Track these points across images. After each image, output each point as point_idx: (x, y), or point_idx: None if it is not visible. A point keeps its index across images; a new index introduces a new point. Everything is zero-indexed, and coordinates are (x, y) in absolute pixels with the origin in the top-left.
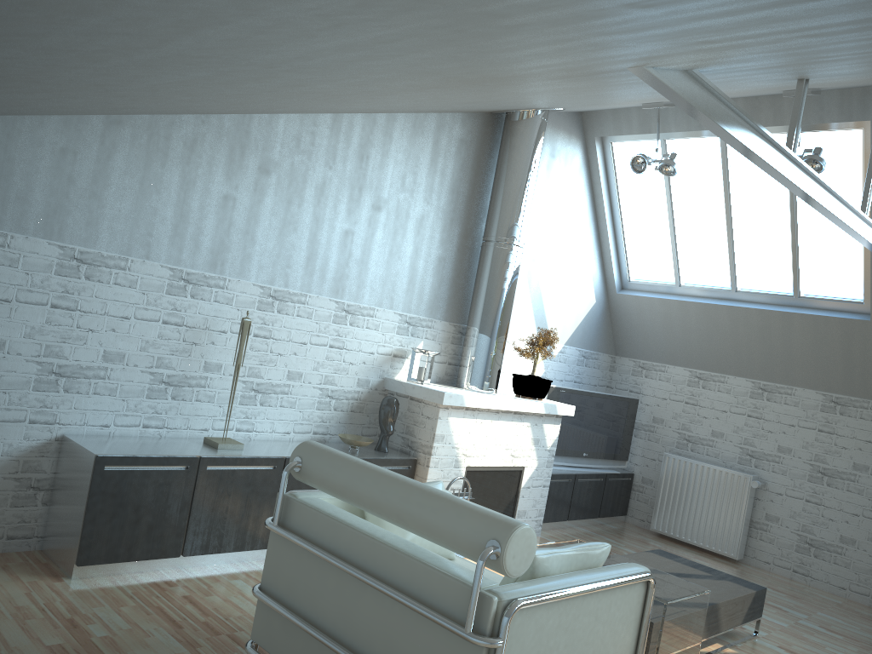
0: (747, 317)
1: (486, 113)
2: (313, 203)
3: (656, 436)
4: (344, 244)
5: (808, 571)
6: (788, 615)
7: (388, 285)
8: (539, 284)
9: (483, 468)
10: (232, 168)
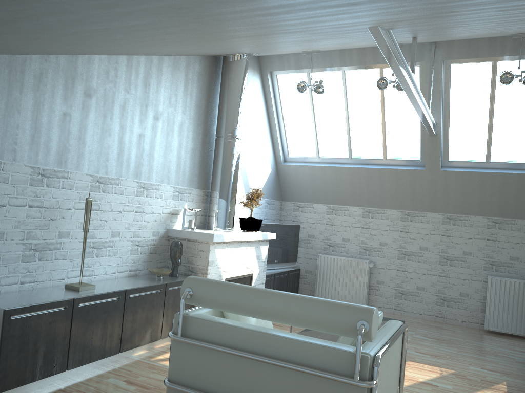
0: (359, 172)
1: (212, 56)
2: (119, 117)
3: (311, 245)
4: (139, 143)
5: (402, 308)
6: None
7: (166, 168)
8: (244, 162)
9: (233, 278)
10: (67, 93)
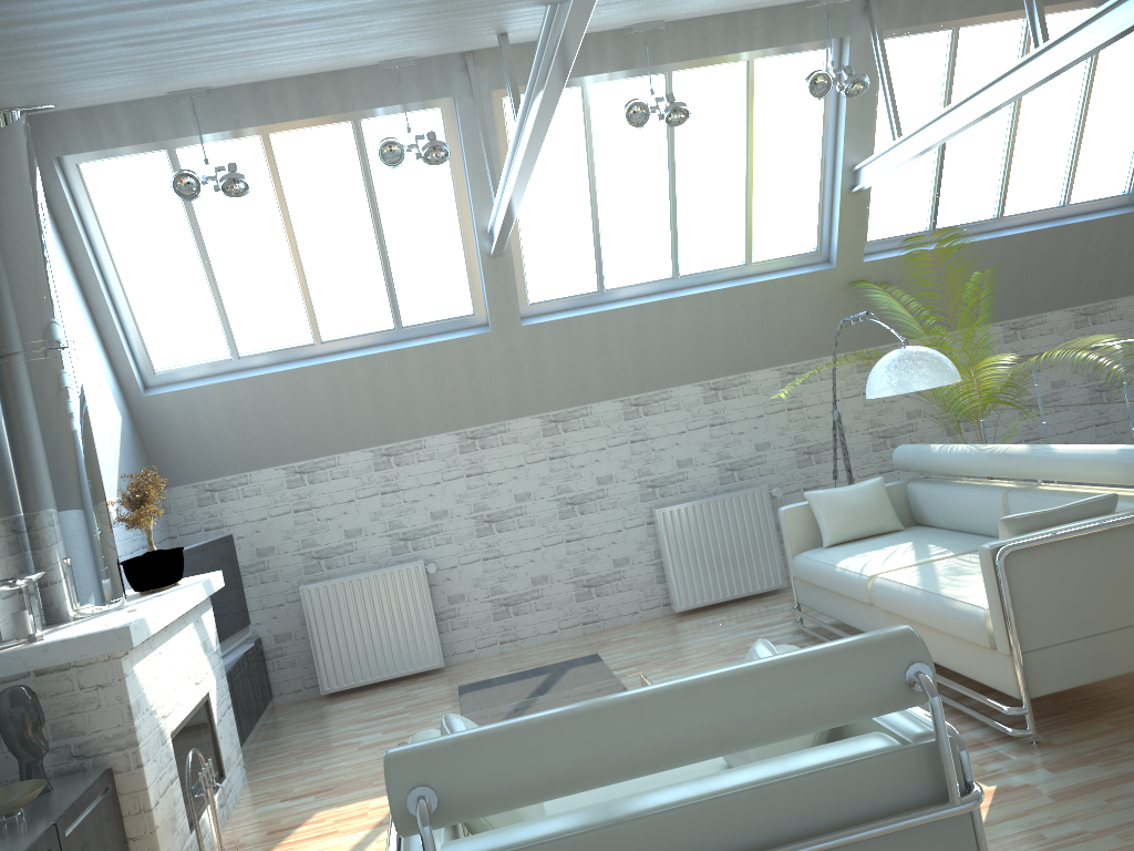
0: (349, 371)
1: None
2: None
3: (273, 572)
4: None
5: (516, 634)
6: None
7: None
8: None
9: (182, 724)
10: None
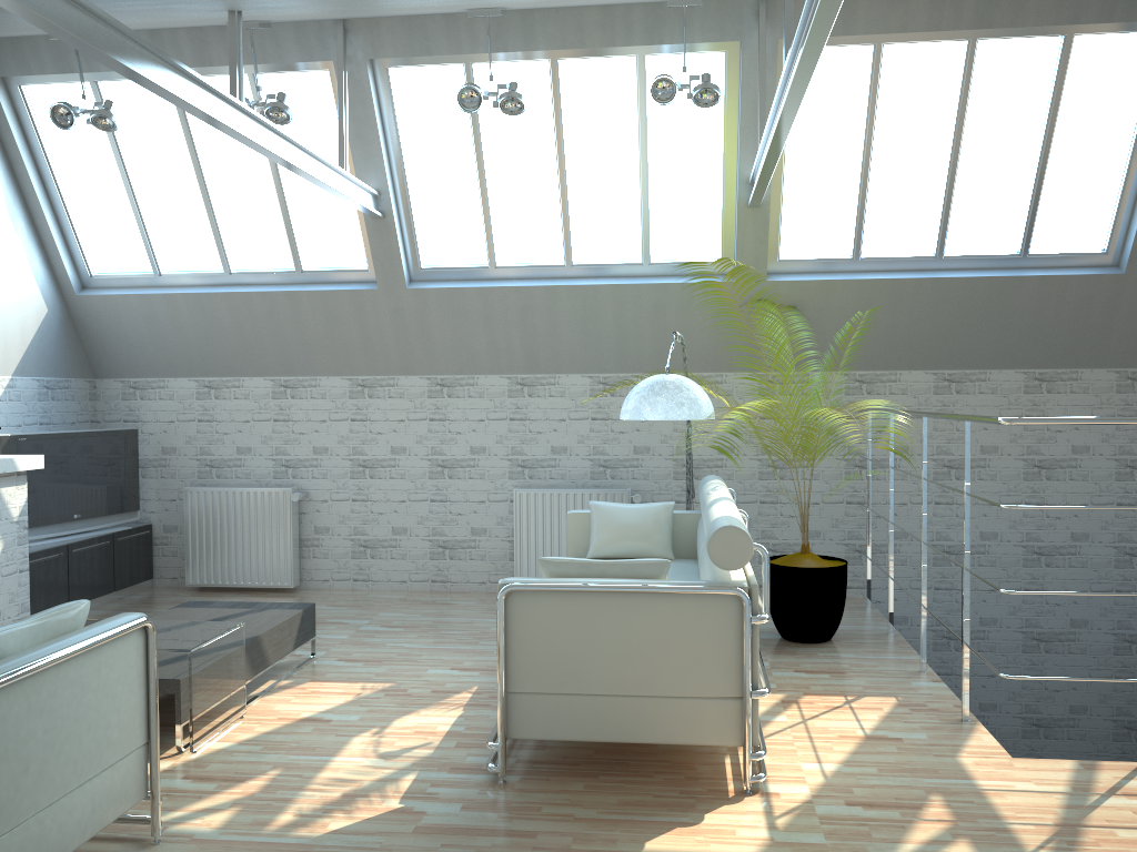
0: (249, 303)
1: None
2: None
3: (172, 470)
4: None
5: (369, 576)
6: (350, 626)
7: None
8: None
9: None
10: None
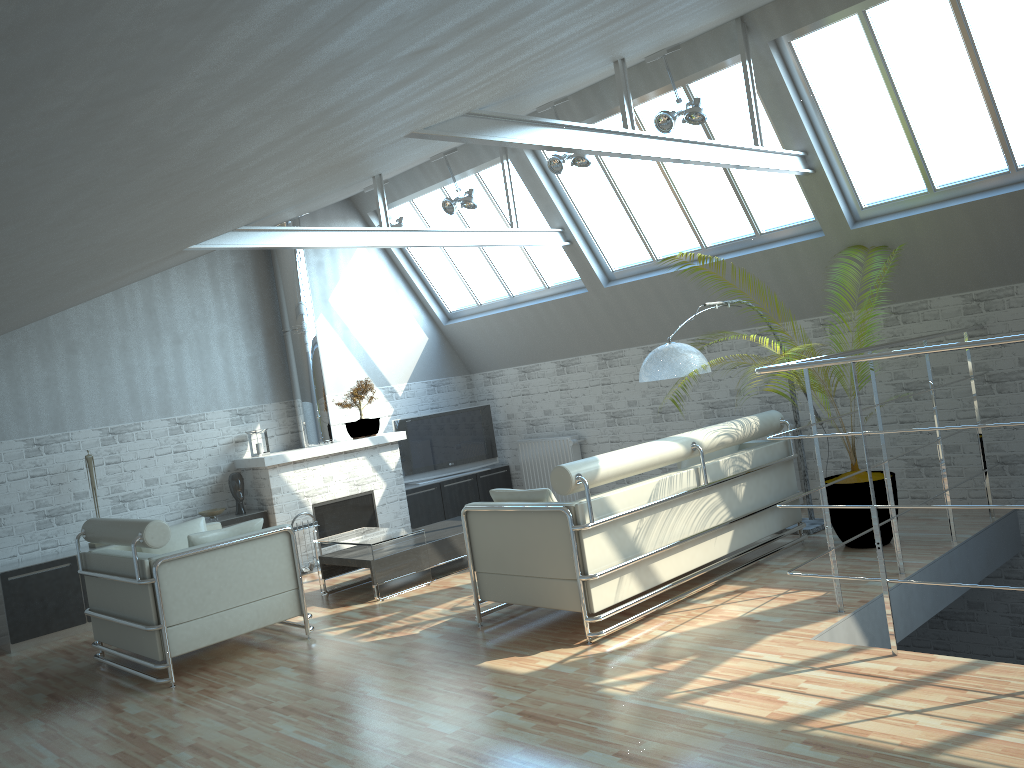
0: (525, 314)
1: None
2: (121, 358)
3: (513, 429)
4: (159, 377)
5: None
6: None
7: (210, 393)
8: (360, 345)
9: (330, 501)
10: (45, 358)
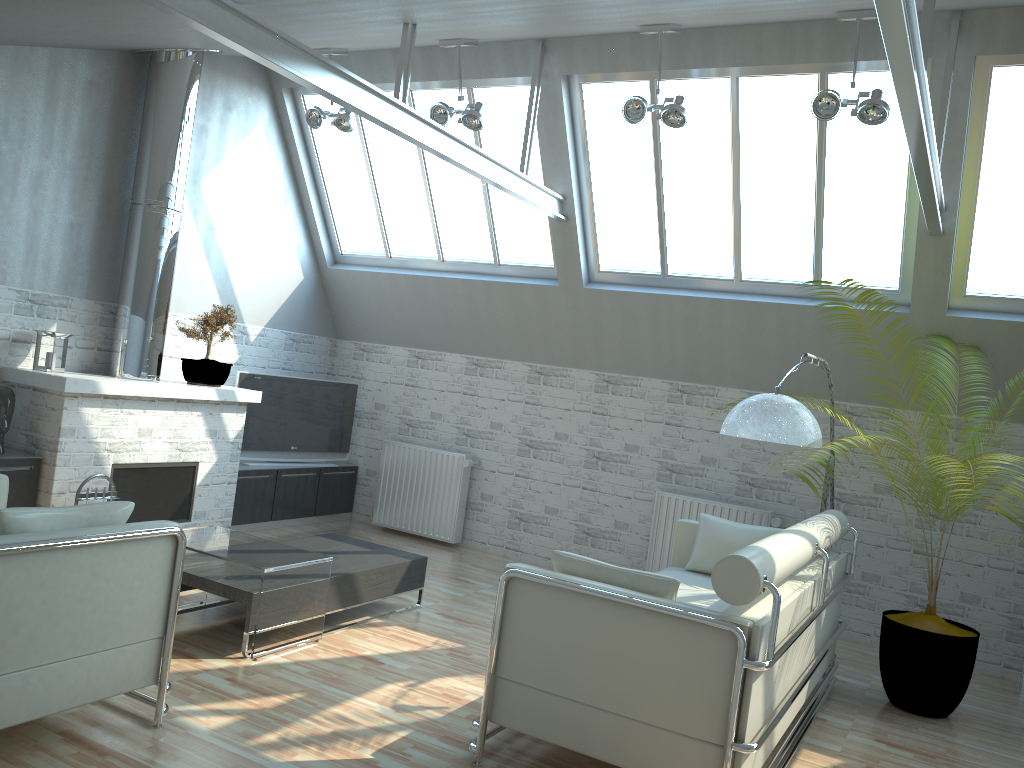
0: (453, 288)
1: (125, 52)
2: None
3: (379, 423)
4: None
5: (519, 546)
6: (473, 586)
7: None
8: (223, 257)
9: (138, 465)
10: None
